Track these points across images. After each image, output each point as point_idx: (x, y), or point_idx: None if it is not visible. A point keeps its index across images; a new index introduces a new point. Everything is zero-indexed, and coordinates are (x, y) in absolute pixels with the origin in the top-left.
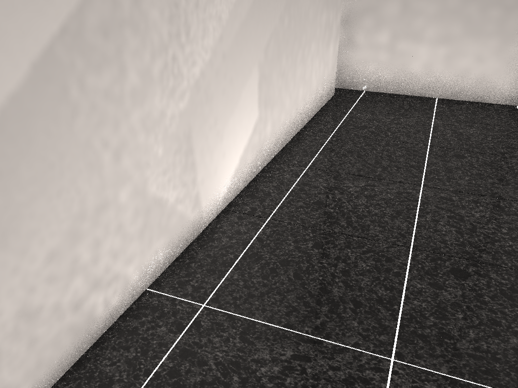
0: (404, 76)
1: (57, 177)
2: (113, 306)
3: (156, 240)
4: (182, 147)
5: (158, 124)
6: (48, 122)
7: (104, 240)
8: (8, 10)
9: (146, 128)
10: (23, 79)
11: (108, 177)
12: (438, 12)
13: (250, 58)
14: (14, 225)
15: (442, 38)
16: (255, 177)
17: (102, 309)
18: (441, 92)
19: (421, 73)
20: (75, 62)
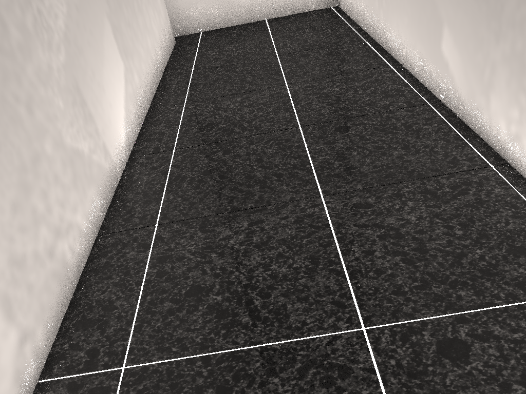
0: (232, 7)
1: None
2: (78, 253)
3: (88, 189)
4: (77, 99)
5: (50, 77)
6: None
7: (49, 191)
8: None
9: (42, 81)
10: None
11: (30, 130)
12: None
13: (98, 9)
14: None
15: None
16: (142, 125)
17: (71, 256)
18: (268, 13)
19: (245, 0)
20: None
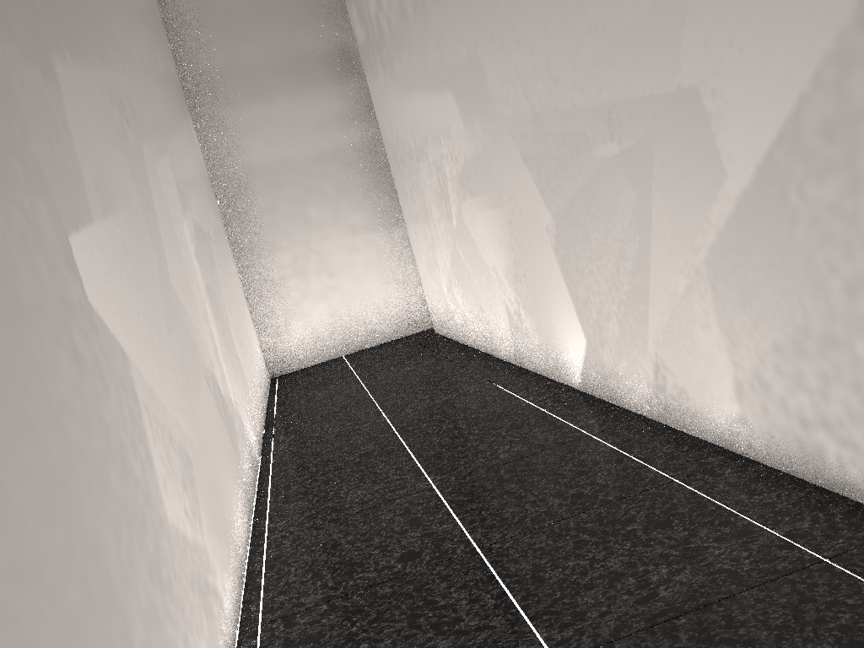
0: None
1: (780, 277)
2: (851, 478)
3: None
4: None
5: None
6: (770, 222)
7: (834, 383)
8: (739, 124)
9: None
10: (750, 179)
11: (838, 310)
12: None
13: None
14: (748, 297)
15: None
16: None
17: (835, 463)
18: None
19: None
20: (793, 167)
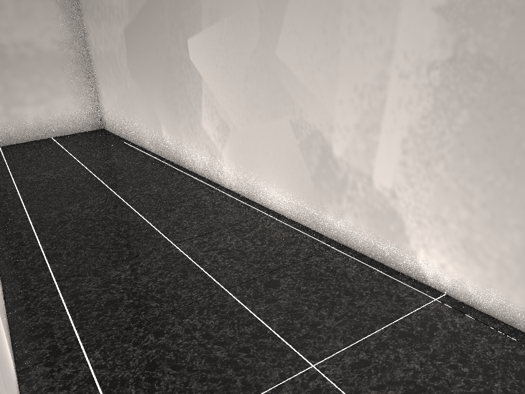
0: (24, 129)
1: None
2: None
3: None
4: None
5: None
6: None
7: None
8: None
9: None
10: None
11: None
12: (29, 86)
13: None
14: None
15: (39, 100)
16: None
17: None
18: (53, 133)
19: (35, 124)
20: None
